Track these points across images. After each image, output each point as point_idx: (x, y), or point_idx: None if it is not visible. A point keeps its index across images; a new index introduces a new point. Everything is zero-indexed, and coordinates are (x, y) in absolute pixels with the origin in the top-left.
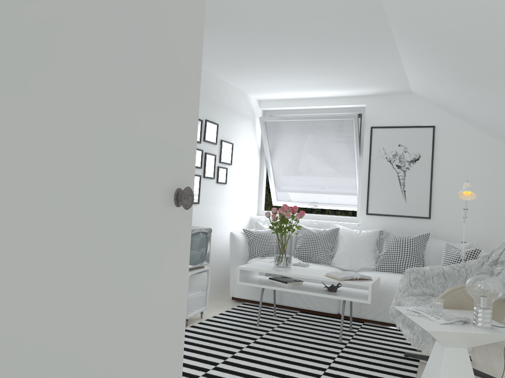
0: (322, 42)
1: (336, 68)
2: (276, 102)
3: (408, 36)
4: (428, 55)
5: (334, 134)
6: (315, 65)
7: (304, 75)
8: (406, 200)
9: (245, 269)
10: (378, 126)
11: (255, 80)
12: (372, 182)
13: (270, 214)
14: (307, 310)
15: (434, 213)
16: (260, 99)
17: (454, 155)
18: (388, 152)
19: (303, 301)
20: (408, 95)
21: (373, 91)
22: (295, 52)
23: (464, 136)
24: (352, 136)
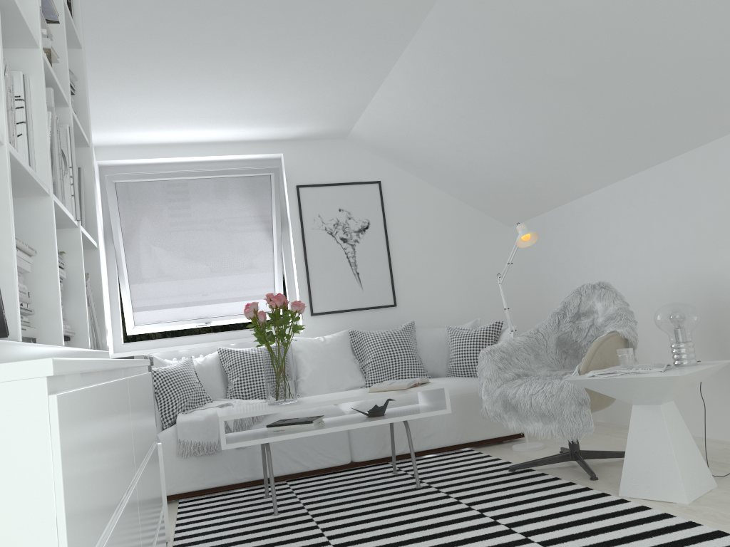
0: (321, 23)
1: (291, 81)
2: (130, 150)
3: (455, 25)
4: (463, 58)
5: (241, 200)
6: (266, 72)
7: (229, 91)
8: (362, 285)
9: (236, 417)
10: (308, 184)
11: (131, 98)
12: (312, 266)
13: (142, 346)
14: (302, 473)
15: (399, 298)
16: (100, 143)
17: (410, 218)
18: (327, 220)
19: (293, 461)
20: (340, 141)
21: (300, 132)
22: (261, 39)
23: (416, 193)
24: (270, 201)
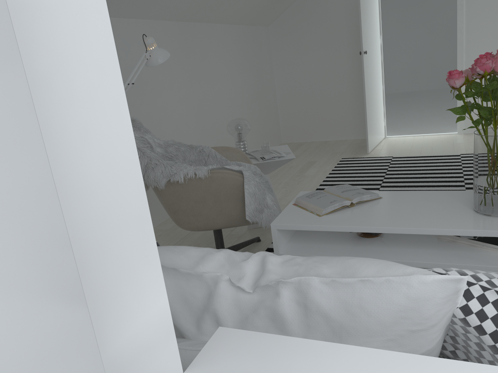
0: None
1: None
2: None
3: None
4: None
5: None
6: None
7: None
8: None
9: None
10: None
11: None
12: None
13: None
14: None
15: None
16: None
17: None
18: None
19: None
20: None
21: None
22: None
23: None
24: None
